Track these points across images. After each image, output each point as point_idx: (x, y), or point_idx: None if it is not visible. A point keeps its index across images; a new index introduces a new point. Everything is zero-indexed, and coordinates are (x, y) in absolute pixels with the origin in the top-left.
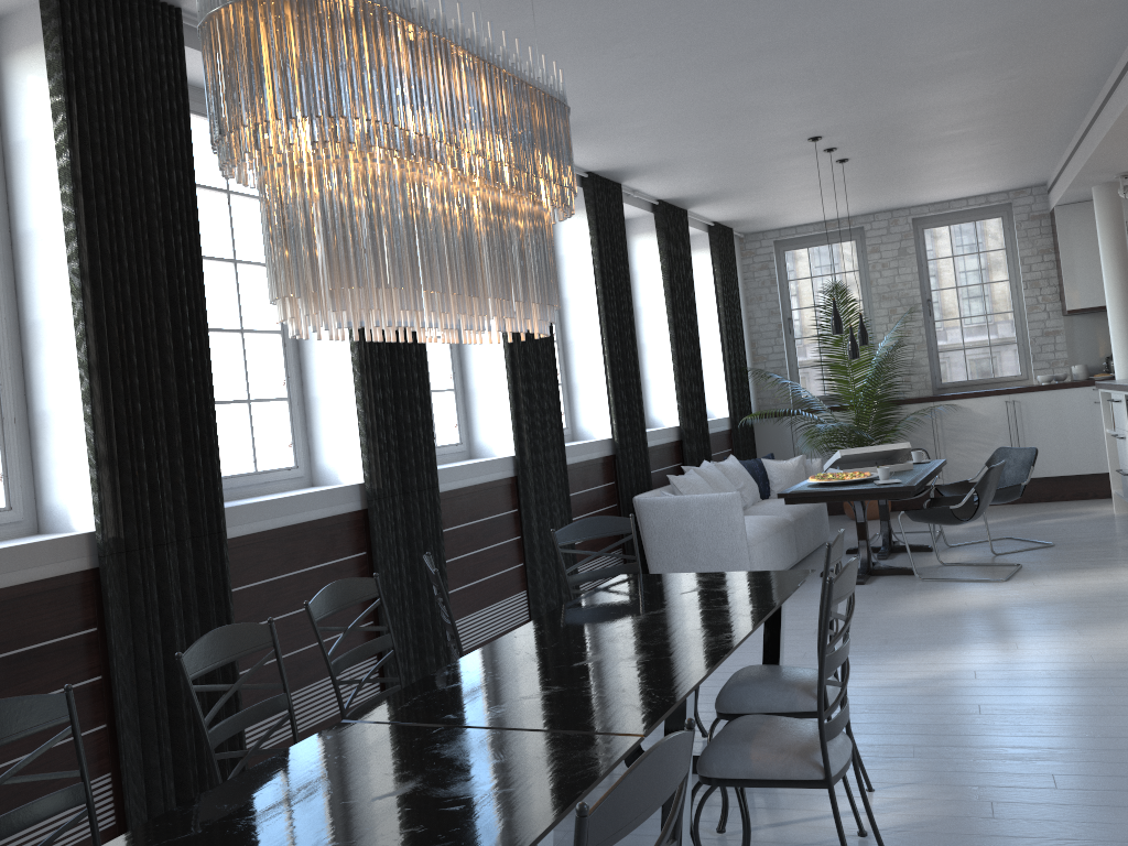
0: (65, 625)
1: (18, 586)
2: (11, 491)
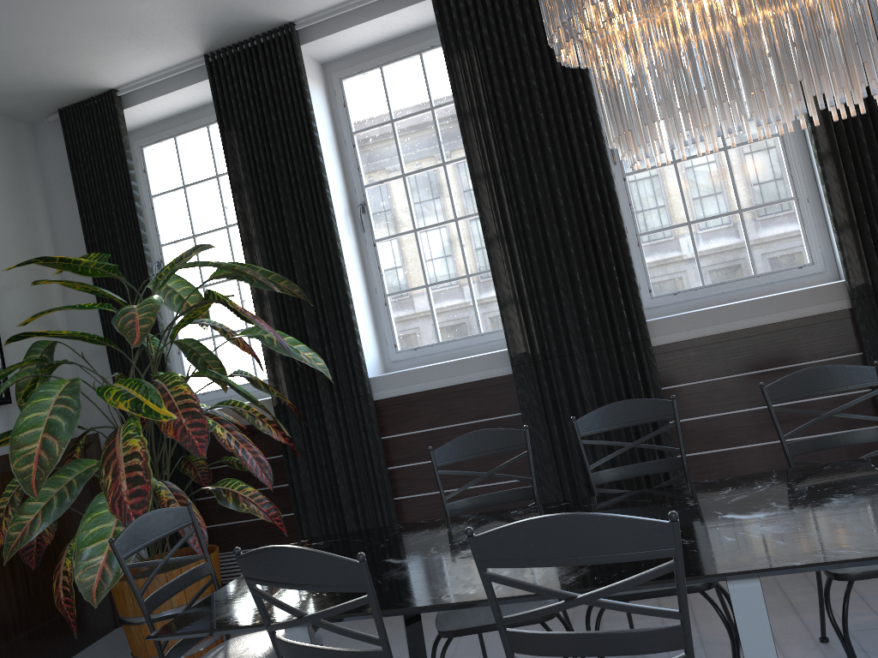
0: (831, 349)
1: (786, 321)
2: (811, 251)
